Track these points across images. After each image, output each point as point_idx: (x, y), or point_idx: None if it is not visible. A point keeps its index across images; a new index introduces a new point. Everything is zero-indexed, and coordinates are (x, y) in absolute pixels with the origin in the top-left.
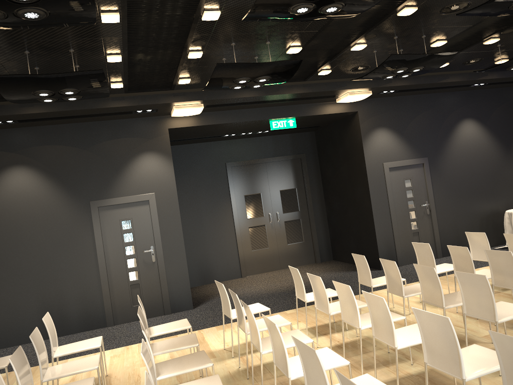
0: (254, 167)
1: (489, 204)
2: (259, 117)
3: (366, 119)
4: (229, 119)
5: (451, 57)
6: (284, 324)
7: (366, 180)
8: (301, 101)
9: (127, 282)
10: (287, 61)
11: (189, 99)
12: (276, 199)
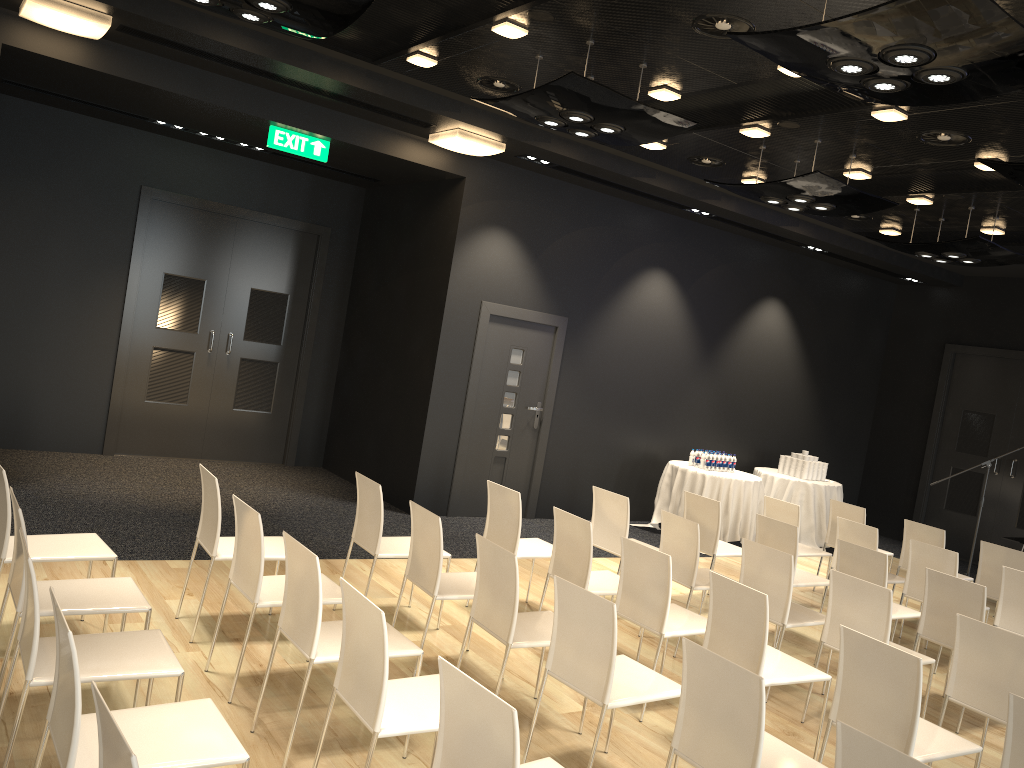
0: (208, 219)
1: (645, 441)
2: (249, 106)
3: (479, 200)
4: (173, 82)
5: (680, 130)
6: (131, 608)
7: (439, 326)
8: (354, 107)
9: None
10: None
11: None
12: (237, 305)
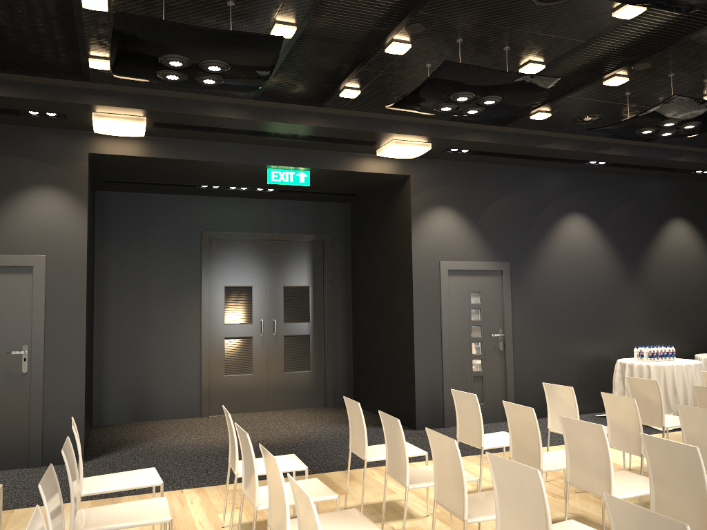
0: (248, 245)
1: (594, 347)
2: (249, 159)
3: (423, 189)
4: (197, 154)
5: (547, 87)
6: (156, 521)
7: (411, 285)
8: (319, 143)
9: None
10: (254, 35)
11: (119, 103)
12: (275, 299)
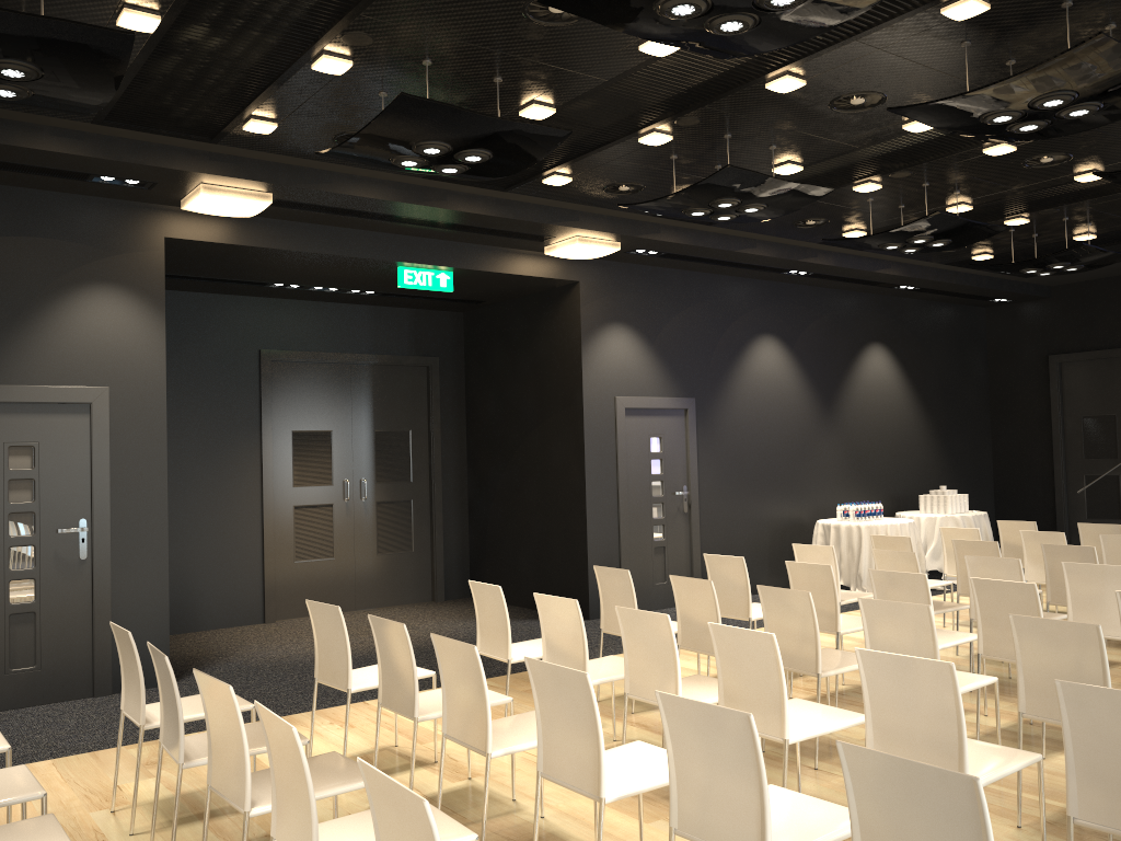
0: (325, 371)
1: (788, 506)
2: (381, 252)
3: (594, 300)
4: (313, 243)
5: (817, 198)
6: (498, 701)
7: (581, 428)
8: (477, 235)
9: (4, 607)
10: (543, 127)
11: (247, 174)
12: (364, 450)
